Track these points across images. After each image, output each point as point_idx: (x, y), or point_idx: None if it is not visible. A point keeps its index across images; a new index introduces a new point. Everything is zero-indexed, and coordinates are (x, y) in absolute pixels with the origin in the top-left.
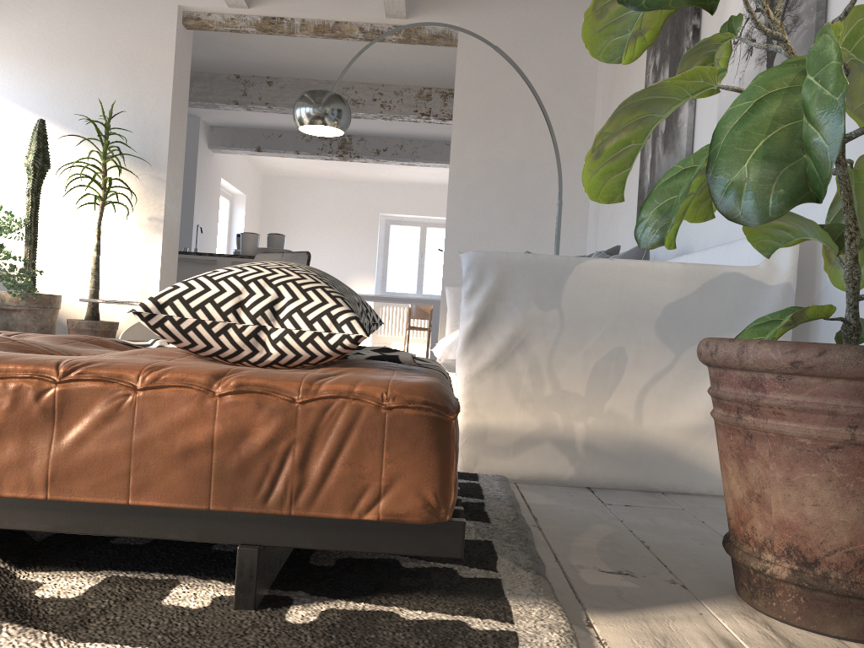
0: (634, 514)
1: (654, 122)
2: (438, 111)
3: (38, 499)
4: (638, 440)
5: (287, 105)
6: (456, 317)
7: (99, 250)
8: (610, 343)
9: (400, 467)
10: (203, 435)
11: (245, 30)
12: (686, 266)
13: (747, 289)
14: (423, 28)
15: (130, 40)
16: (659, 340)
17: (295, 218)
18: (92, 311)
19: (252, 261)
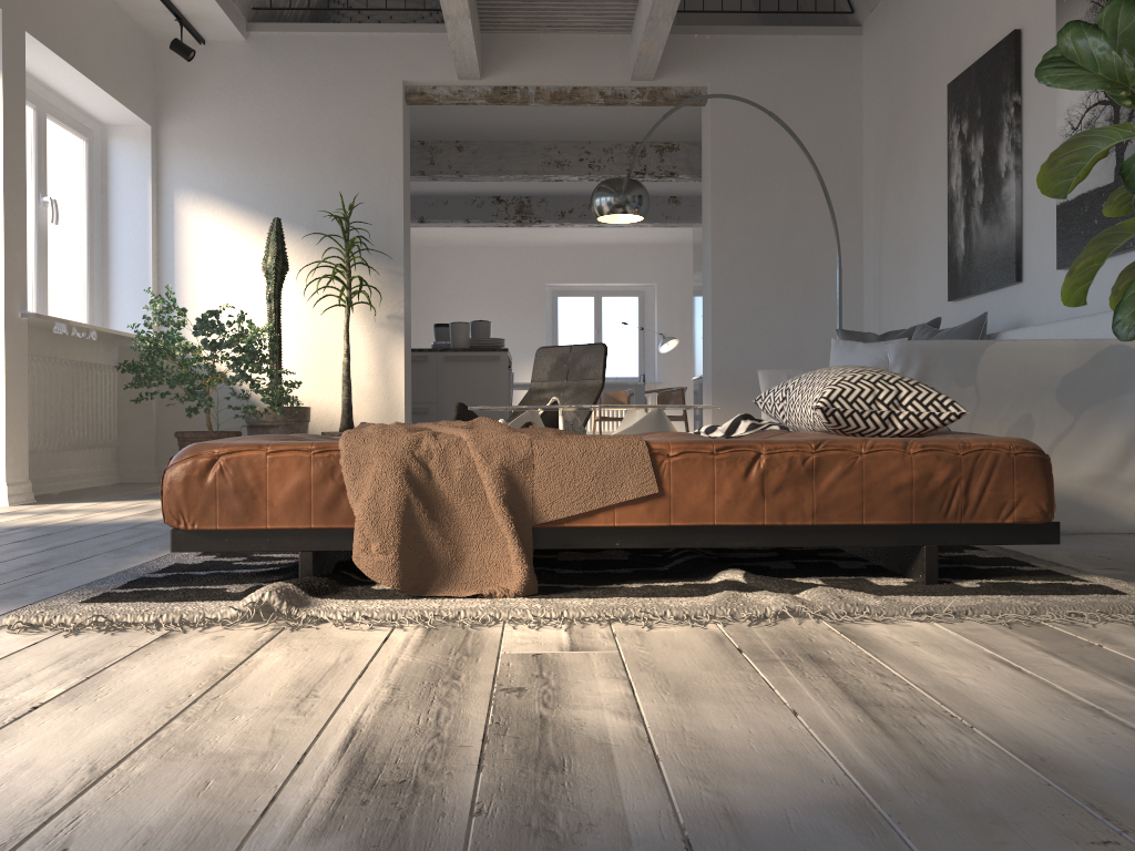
0: (1070, 545)
1: (1111, 248)
2: (654, 168)
3: (807, 524)
4: None
5: (481, 172)
6: None
7: (349, 355)
8: (1019, 411)
9: (1024, 489)
10: (906, 478)
11: (473, 102)
12: (1077, 341)
13: (1130, 358)
14: (668, 88)
15: (352, 122)
16: (1060, 406)
17: (444, 297)
18: (347, 422)
19: (467, 355)
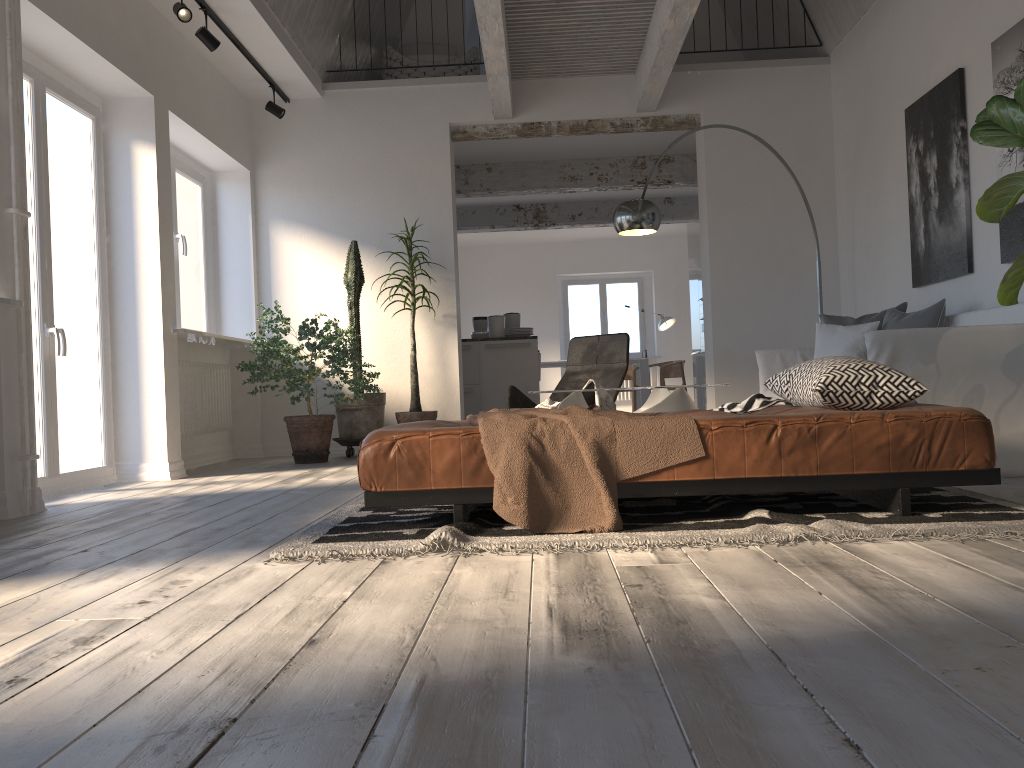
0: (1016, 485)
1: None
2: (653, 178)
3: (813, 475)
4: (998, 443)
5: (507, 188)
6: (768, 375)
7: (415, 349)
8: (972, 382)
9: (972, 445)
10: (884, 440)
11: (506, 137)
12: (1017, 325)
13: None
14: (668, 117)
15: (409, 158)
16: (1004, 376)
17: (470, 290)
18: (416, 403)
19: (504, 343)
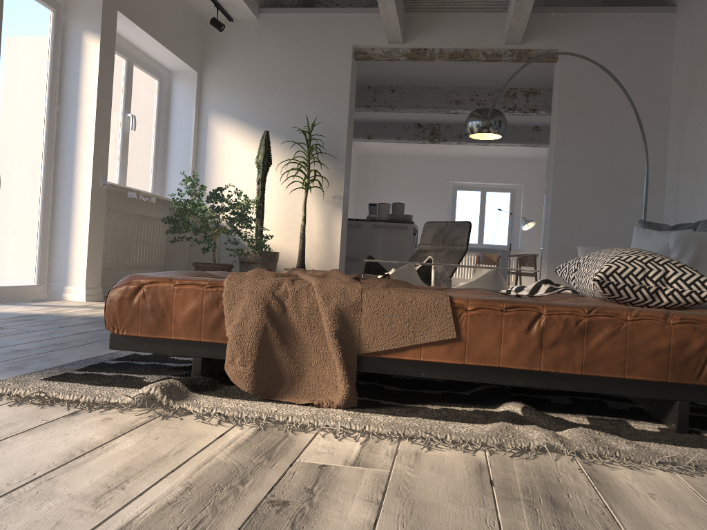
0: None
1: None
2: (521, 106)
3: (577, 374)
4: None
5: (405, 106)
6: None
7: (305, 220)
8: None
9: None
10: (665, 344)
11: (397, 59)
12: None
13: None
14: (531, 50)
15: (319, 71)
16: None
17: (383, 187)
18: (301, 263)
19: (387, 224)
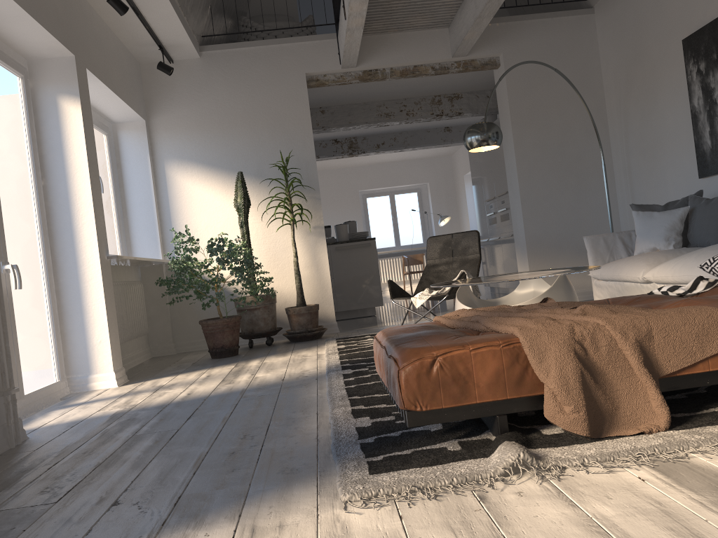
0: None
1: None
2: (448, 111)
3: None
4: None
5: (338, 125)
6: (595, 255)
7: (297, 256)
8: None
9: None
10: None
11: (350, 82)
12: None
13: None
14: (475, 60)
15: (276, 103)
16: None
17: None
18: (302, 299)
19: (350, 244)
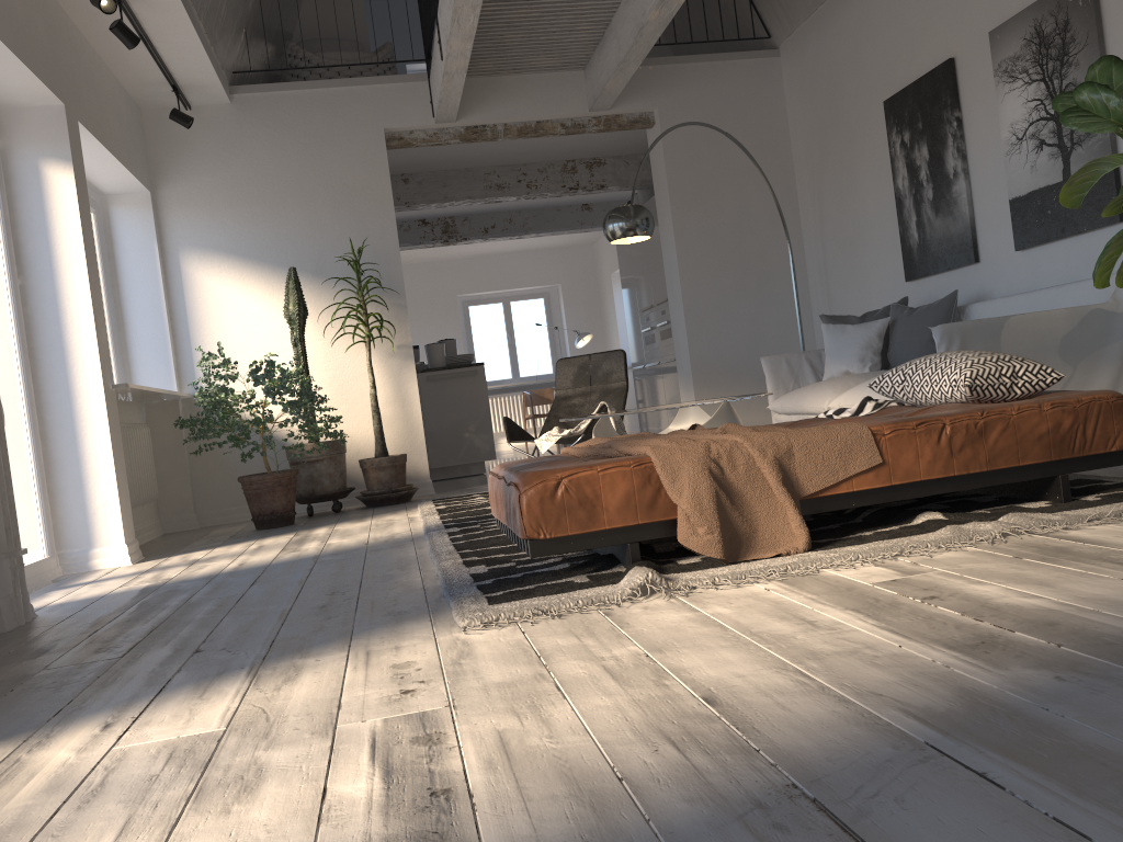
0: None
1: None
2: (586, 183)
3: (983, 471)
4: None
5: (428, 200)
6: (776, 382)
7: (375, 386)
8: None
9: (1120, 425)
10: (1044, 428)
11: (447, 143)
12: (1068, 310)
13: (1106, 318)
14: (620, 115)
15: (342, 170)
16: (1062, 360)
17: None
18: (382, 448)
19: (447, 372)
